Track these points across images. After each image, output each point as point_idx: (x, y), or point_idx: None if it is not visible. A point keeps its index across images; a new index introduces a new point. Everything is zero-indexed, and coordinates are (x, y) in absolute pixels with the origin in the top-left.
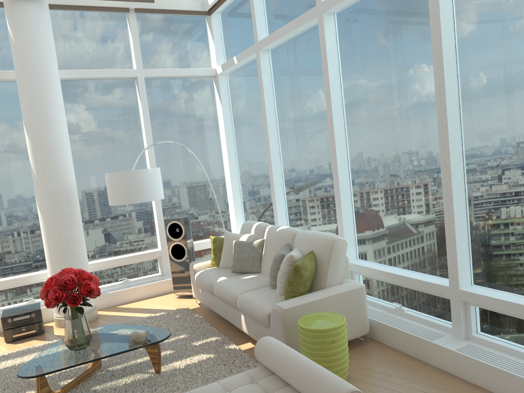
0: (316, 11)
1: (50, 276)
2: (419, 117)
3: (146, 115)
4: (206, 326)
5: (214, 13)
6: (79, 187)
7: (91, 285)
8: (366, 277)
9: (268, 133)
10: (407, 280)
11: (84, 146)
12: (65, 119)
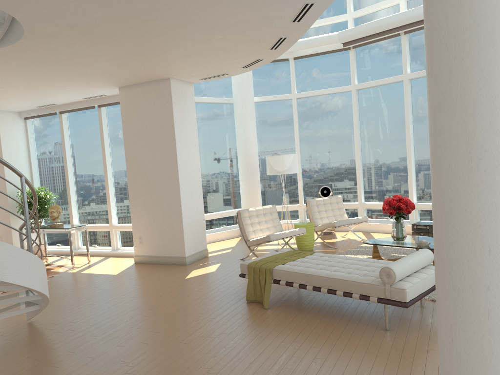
0: None
1: None
2: None
3: None
4: None
5: None
6: None
7: (401, 206)
8: None
9: None
10: None
11: None
12: None
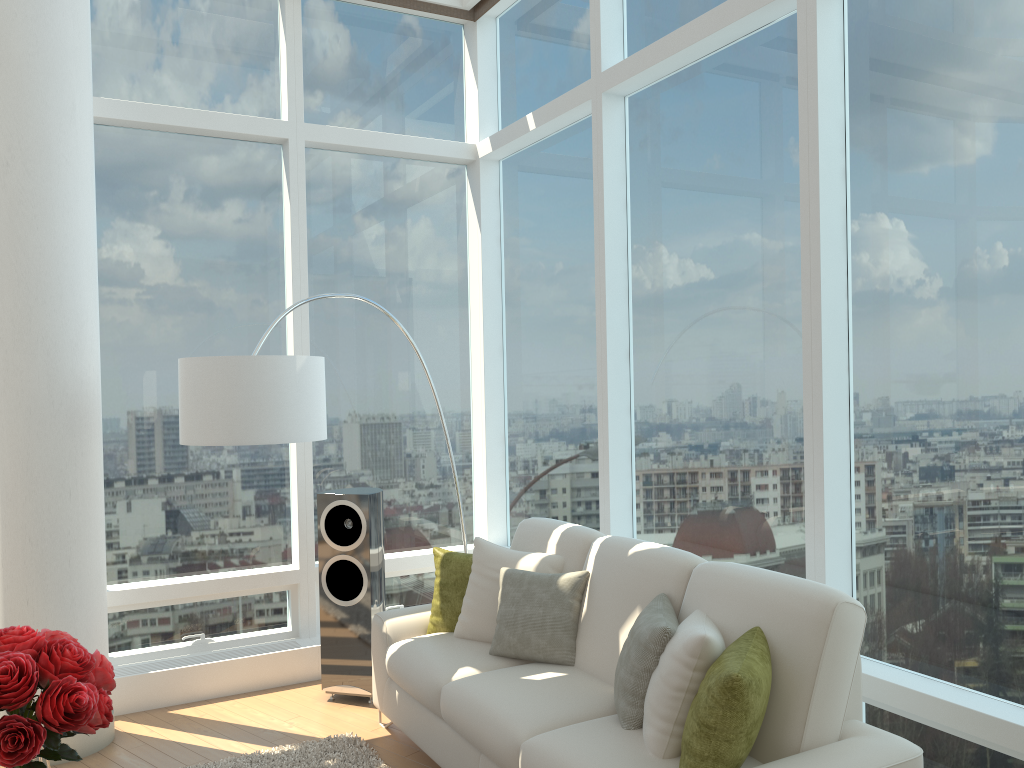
0: None
1: None
2: None
3: (298, 233)
4: None
5: (485, 17)
6: (110, 391)
7: (82, 693)
8: (882, 710)
9: (606, 300)
10: None
11: (137, 291)
12: (92, 212)
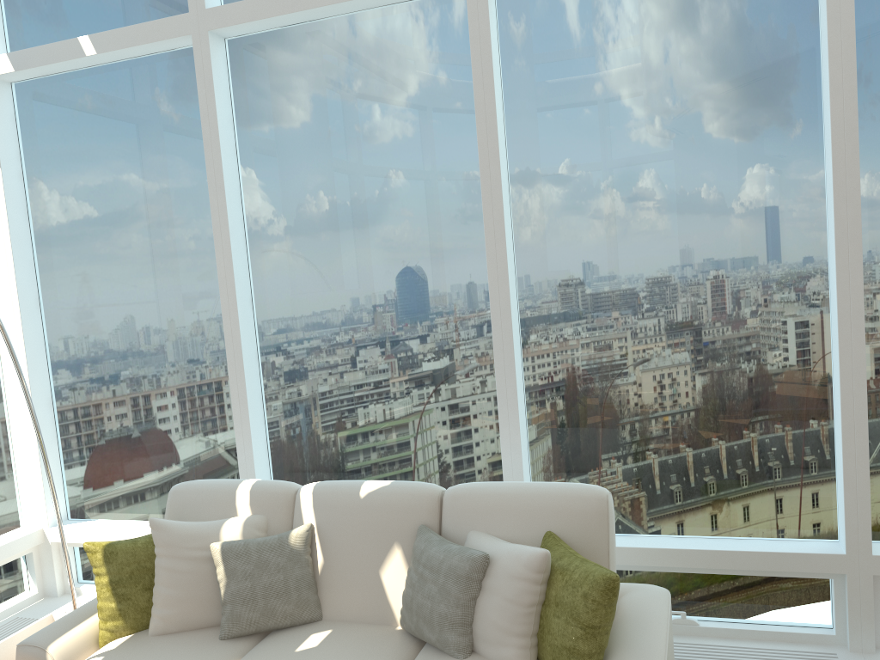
0: None
1: None
2: (746, 223)
3: None
4: None
5: None
6: None
7: None
8: None
9: (231, 247)
10: (726, 558)
11: None
12: None
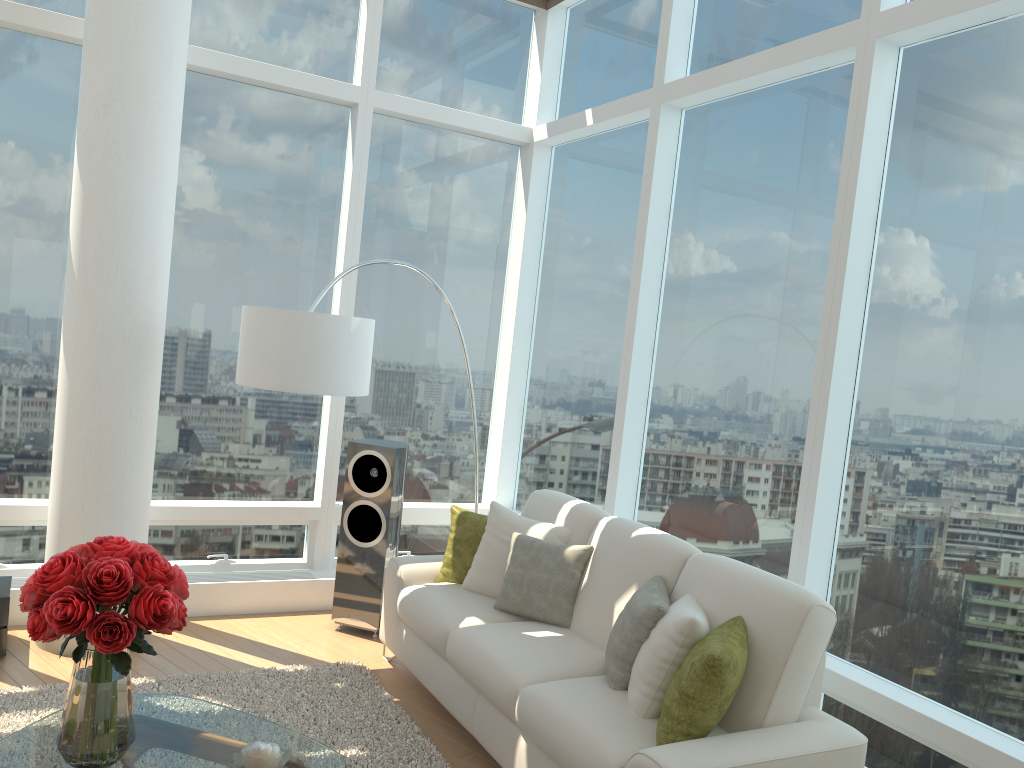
0: (857, 32)
1: (53, 521)
2: None
3: (357, 194)
4: (411, 734)
5: (557, 6)
6: (167, 322)
7: (167, 599)
8: (838, 701)
9: (638, 298)
10: (983, 754)
11: (202, 231)
12: (177, 157)
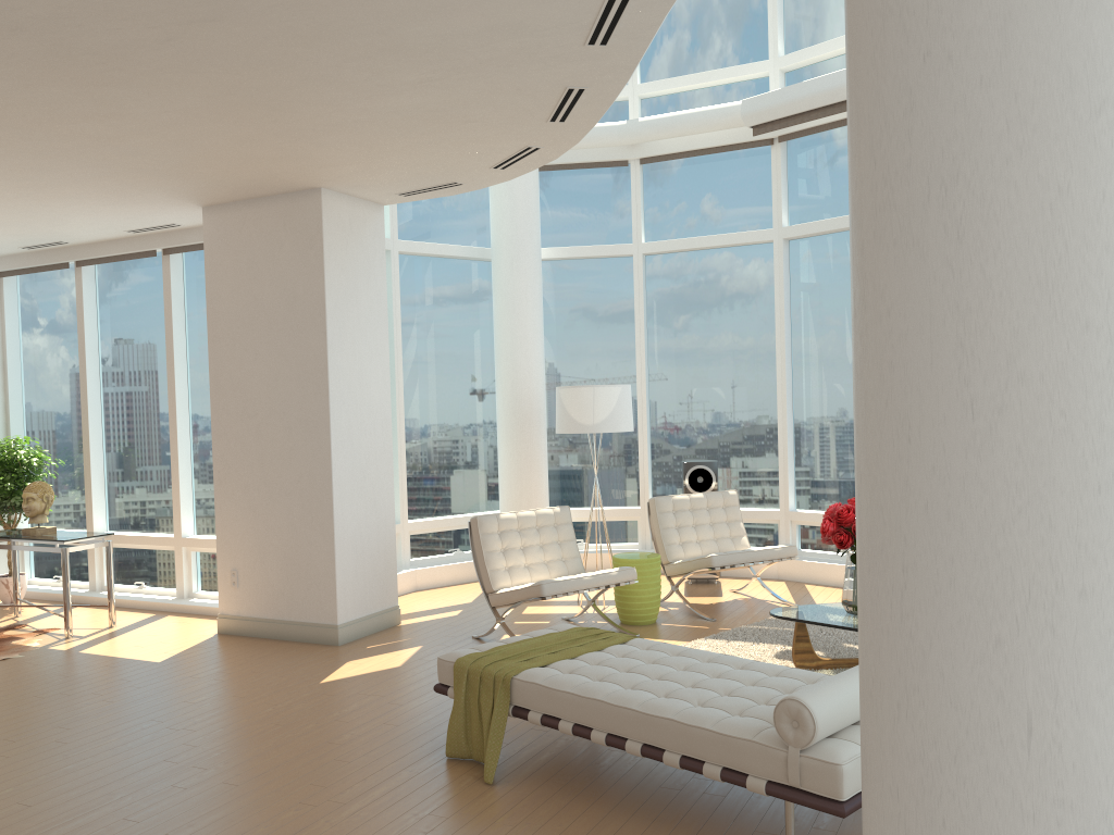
0: None
1: None
2: None
3: None
4: None
5: None
6: None
7: None
8: None
9: None
10: None
11: None
12: None
